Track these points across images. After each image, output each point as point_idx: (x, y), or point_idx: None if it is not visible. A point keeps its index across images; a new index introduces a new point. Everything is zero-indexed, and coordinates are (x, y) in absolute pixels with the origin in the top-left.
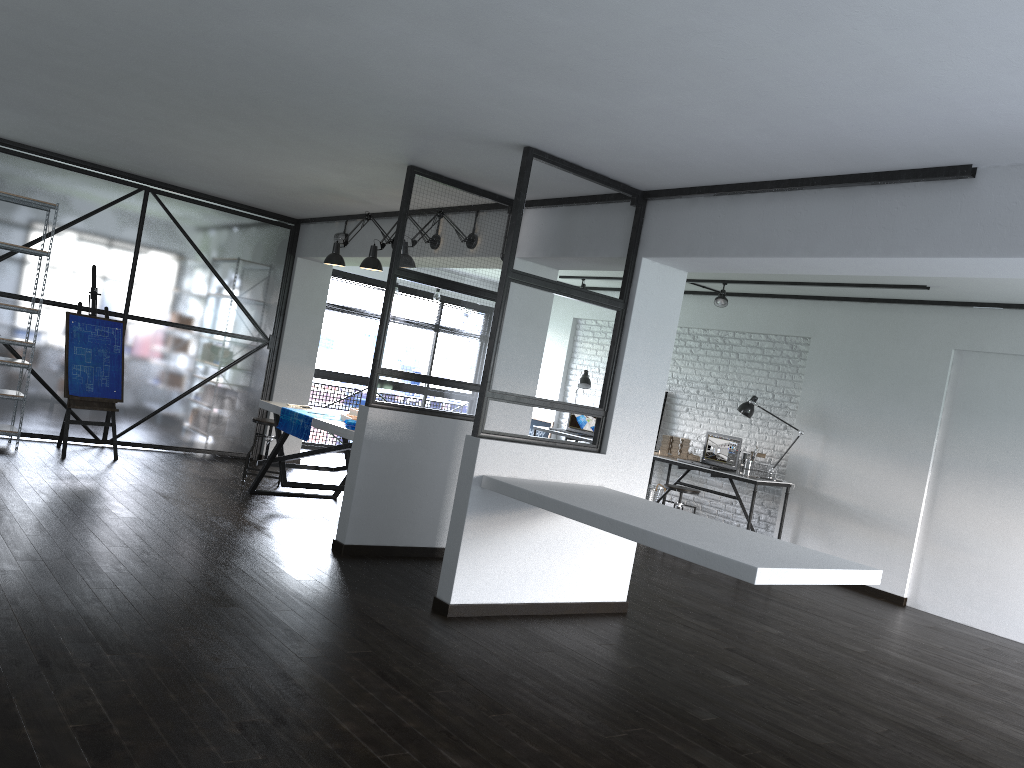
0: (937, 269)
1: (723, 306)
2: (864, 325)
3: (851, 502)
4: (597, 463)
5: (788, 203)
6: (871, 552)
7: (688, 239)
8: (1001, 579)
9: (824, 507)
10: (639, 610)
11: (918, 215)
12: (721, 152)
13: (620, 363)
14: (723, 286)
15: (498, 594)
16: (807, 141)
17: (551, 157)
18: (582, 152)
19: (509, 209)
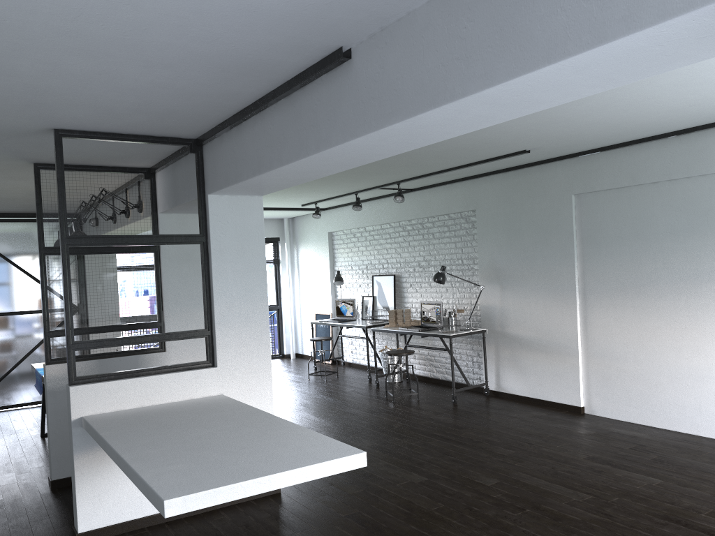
0: (373, 151)
1: (402, 201)
2: (508, 191)
3: (529, 335)
4: (210, 376)
5: (263, 122)
6: (551, 374)
7: (224, 171)
8: (648, 379)
9: (512, 343)
10: (296, 486)
11: (328, 106)
12: (168, 94)
13: (212, 287)
14: (398, 186)
15: (131, 511)
16: (196, 65)
17: (82, 132)
18: (94, 122)
19: (144, 176)
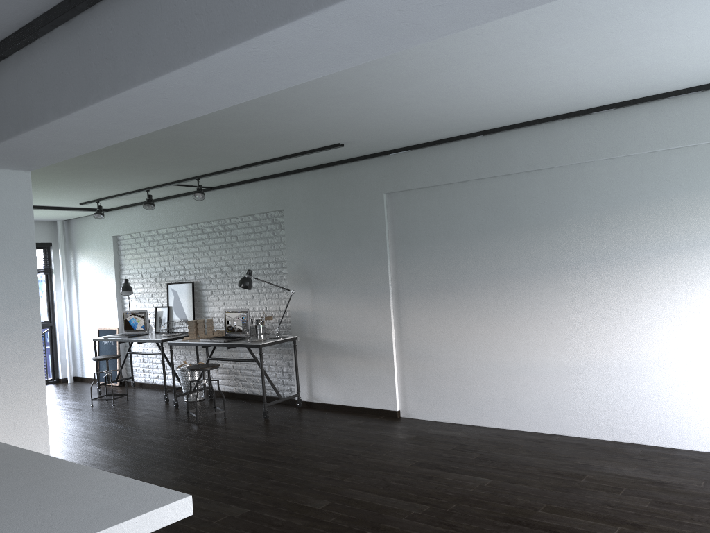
0: (192, 99)
1: (202, 199)
2: (318, 189)
3: (342, 340)
4: None
5: (32, 59)
6: (366, 379)
7: None
8: (461, 377)
9: (325, 350)
10: None
11: (130, 31)
12: None
13: None
14: (197, 181)
15: None
16: None
17: None
18: None
19: None
